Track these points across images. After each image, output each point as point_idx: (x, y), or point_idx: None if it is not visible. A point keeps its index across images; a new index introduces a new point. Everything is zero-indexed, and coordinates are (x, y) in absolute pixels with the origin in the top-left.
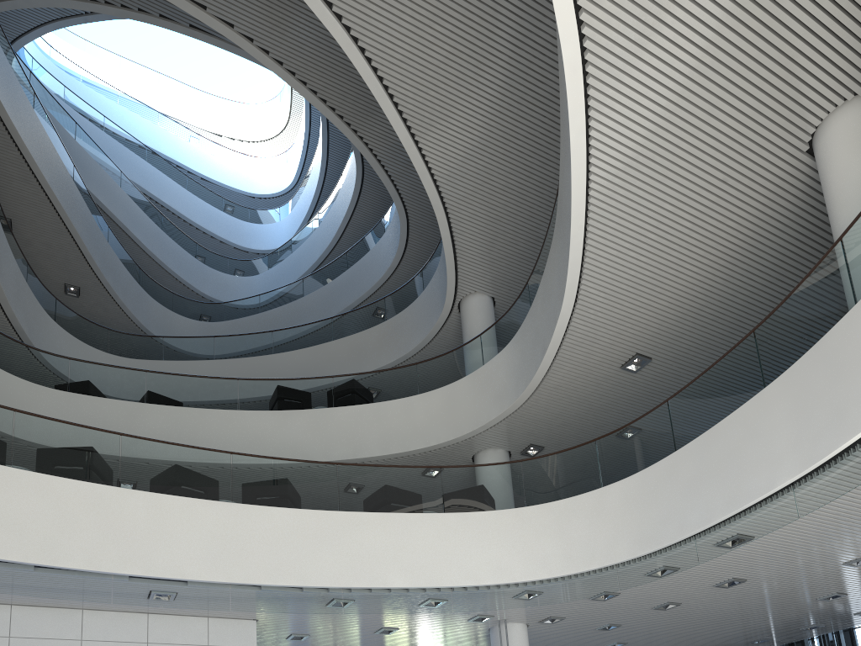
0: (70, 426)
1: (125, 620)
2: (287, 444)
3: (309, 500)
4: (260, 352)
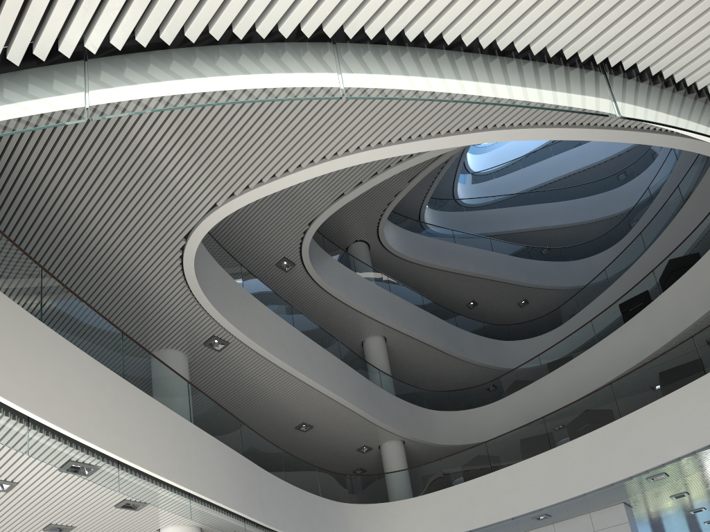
0: (463, 452)
1: (541, 531)
2: (633, 349)
3: (598, 421)
4: (637, 257)
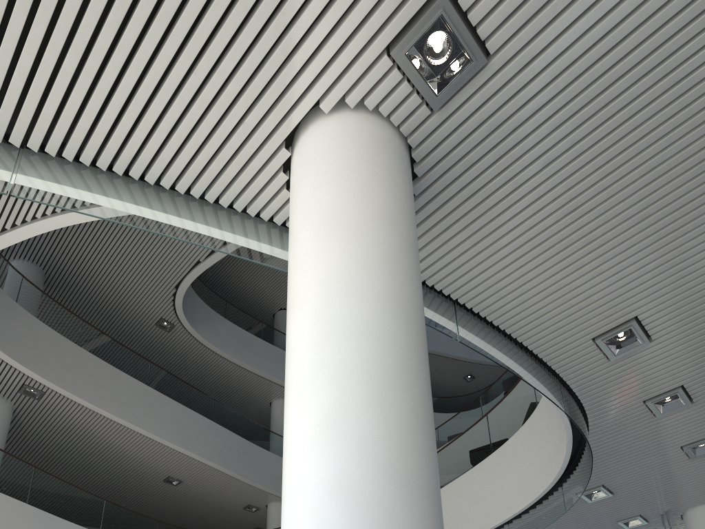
0: None
1: None
2: None
3: None
4: None
